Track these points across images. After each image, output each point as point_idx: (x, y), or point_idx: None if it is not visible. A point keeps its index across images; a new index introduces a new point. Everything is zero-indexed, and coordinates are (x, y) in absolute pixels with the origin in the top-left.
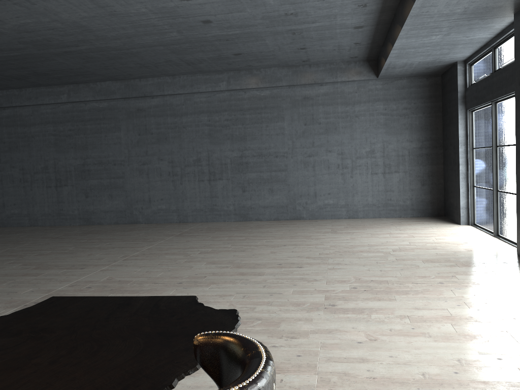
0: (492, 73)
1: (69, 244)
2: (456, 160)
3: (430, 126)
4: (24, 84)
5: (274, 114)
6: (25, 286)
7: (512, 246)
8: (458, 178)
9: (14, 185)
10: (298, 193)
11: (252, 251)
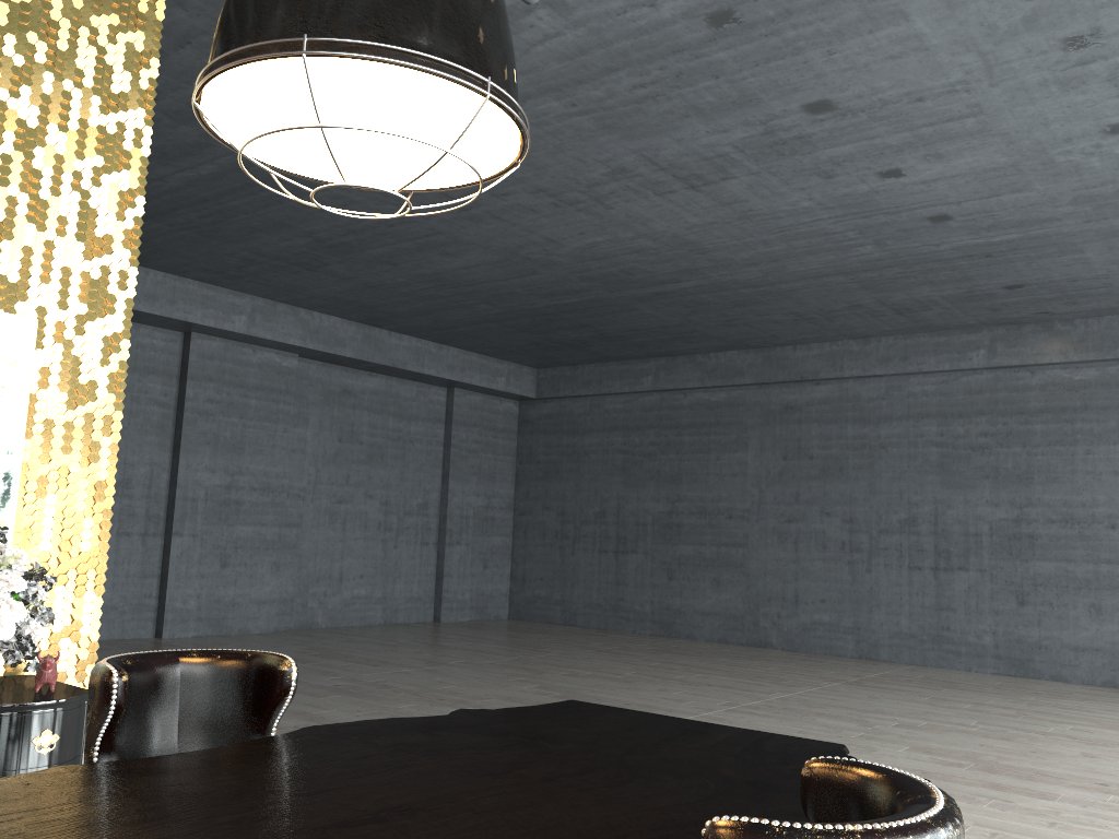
0: None
1: (627, 665)
2: None
3: None
4: (581, 357)
5: (1108, 423)
6: None
7: None
8: None
9: (545, 542)
10: None
11: (1031, 744)
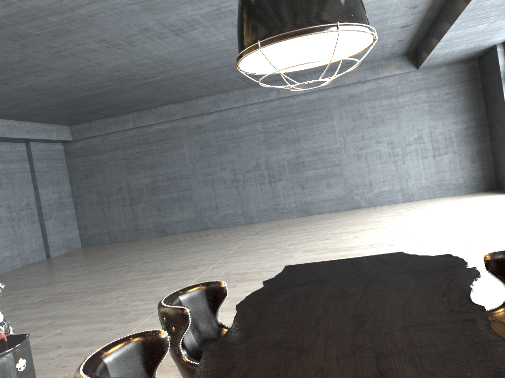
0: None
1: (162, 252)
2: None
3: (473, 107)
4: (95, 117)
5: (323, 114)
6: (158, 286)
7: None
8: None
9: (93, 208)
10: (354, 184)
11: (336, 238)
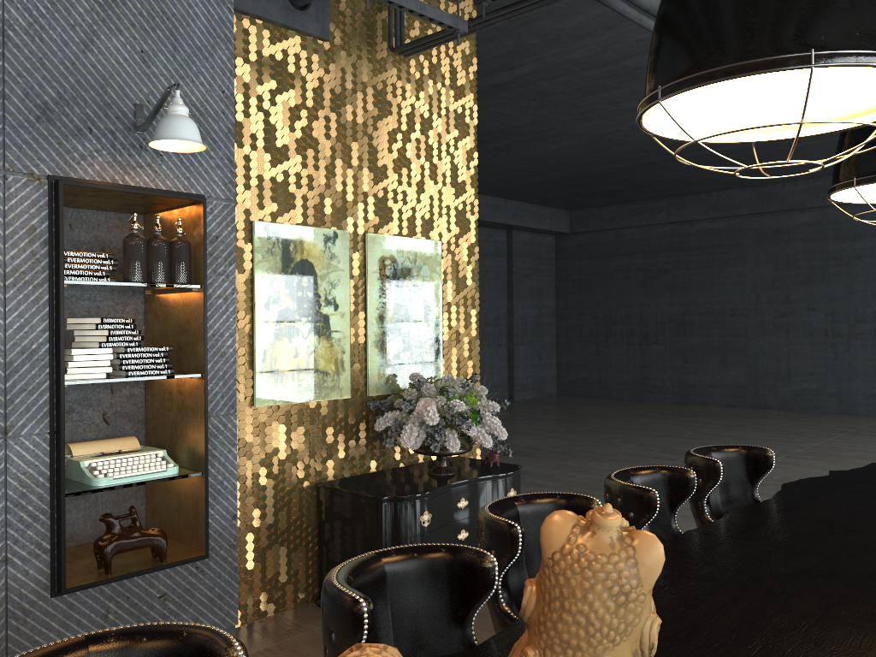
0: None
1: (681, 427)
2: None
3: None
4: (608, 201)
5: None
6: None
7: None
8: None
9: (583, 339)
10: None
11: None
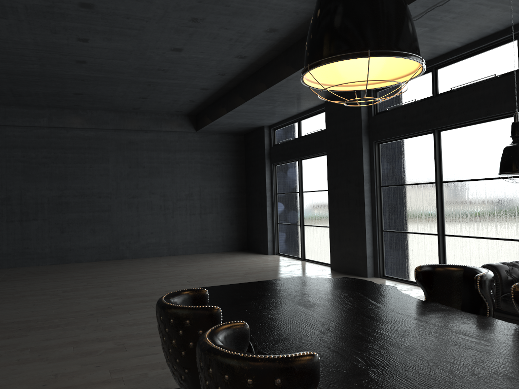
0: (298, 138)
1: None
2: (263, 202)
3: (237, 175)
4: None
5: (99, 155)
6: None
7: (320, 264)
8: (265, 217)
9: None
10: (121, 233)
11: (120, 285)
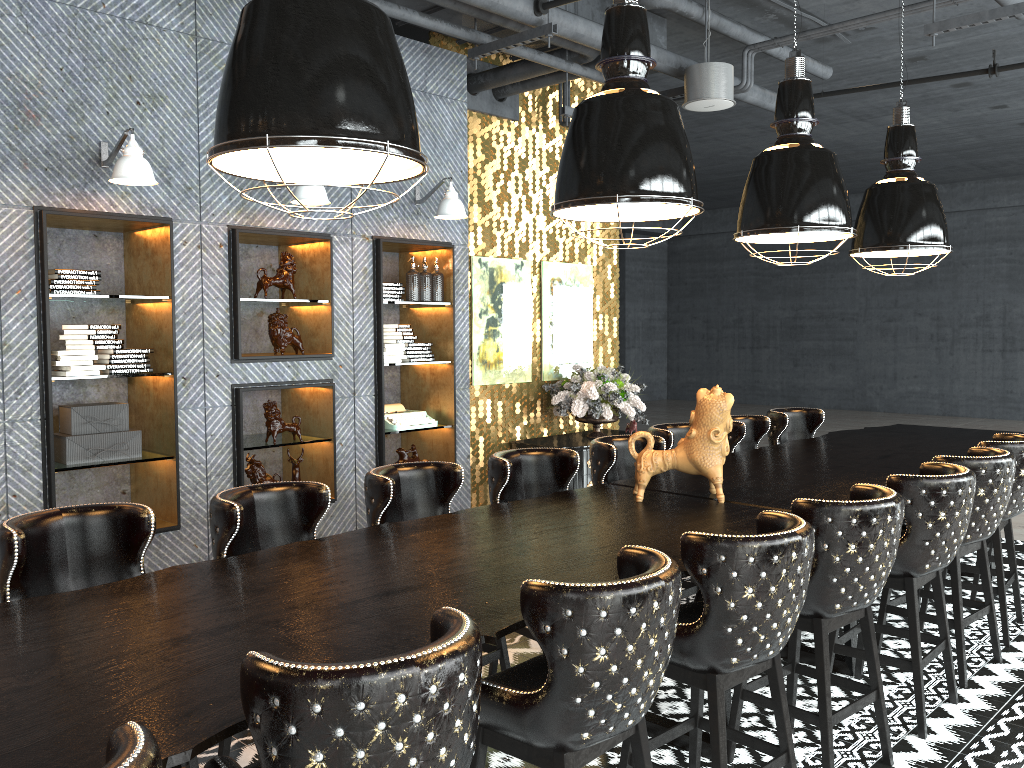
0: None
1: None
2: None
3: None
4: (722, 204)
5: None
6: None
7: None
8: None
9: (694, 343)
10: None
11: None
